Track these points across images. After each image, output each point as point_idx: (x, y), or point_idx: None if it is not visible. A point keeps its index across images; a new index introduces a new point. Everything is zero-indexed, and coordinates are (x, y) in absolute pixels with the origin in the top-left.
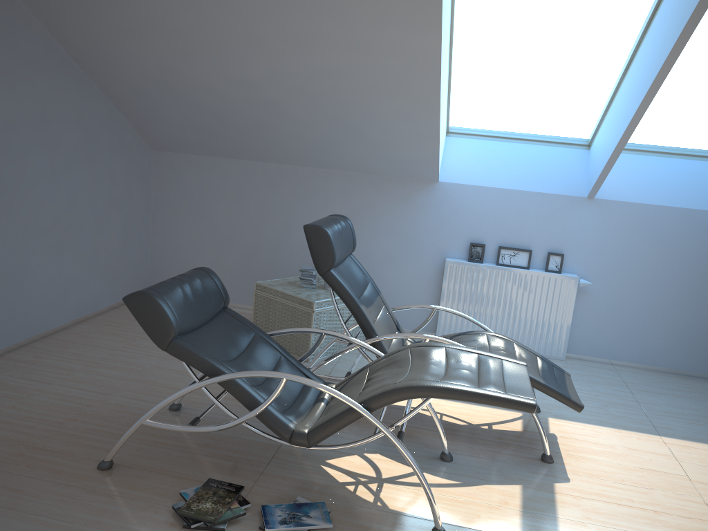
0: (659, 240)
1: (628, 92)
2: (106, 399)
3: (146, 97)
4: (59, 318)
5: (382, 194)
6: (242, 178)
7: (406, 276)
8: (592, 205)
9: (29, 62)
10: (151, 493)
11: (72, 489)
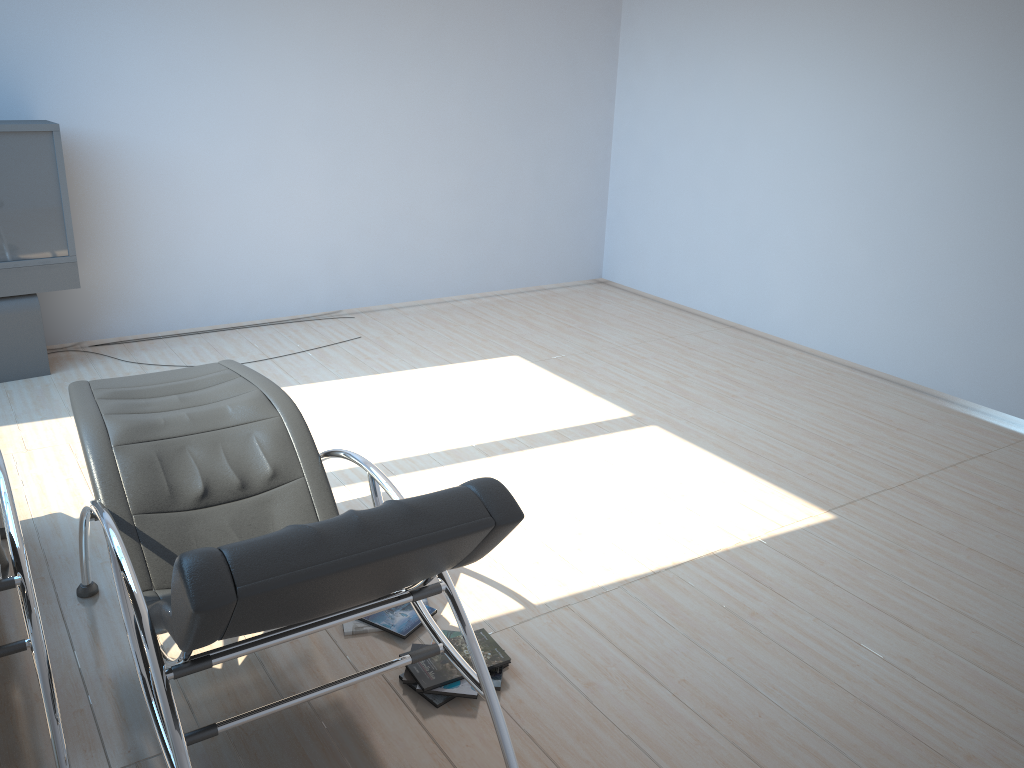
0: None
1: None
2: None
3: None
4: None
5: None
6: None
7: None
8: None
9: None
10: None
11: None
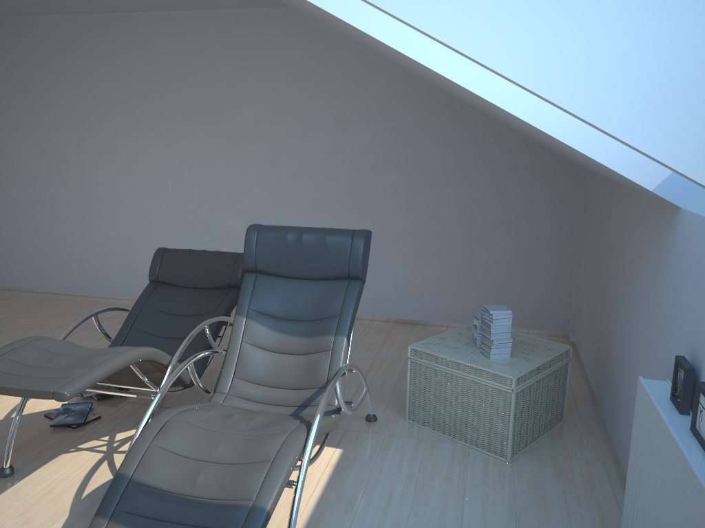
0: None
1: None
2: None
3: (484, 114)
4: (415, 313)
5: (647, 232)
6: (602, 204)
7: None
8: None
9: (385, 101)
10: None
11: None
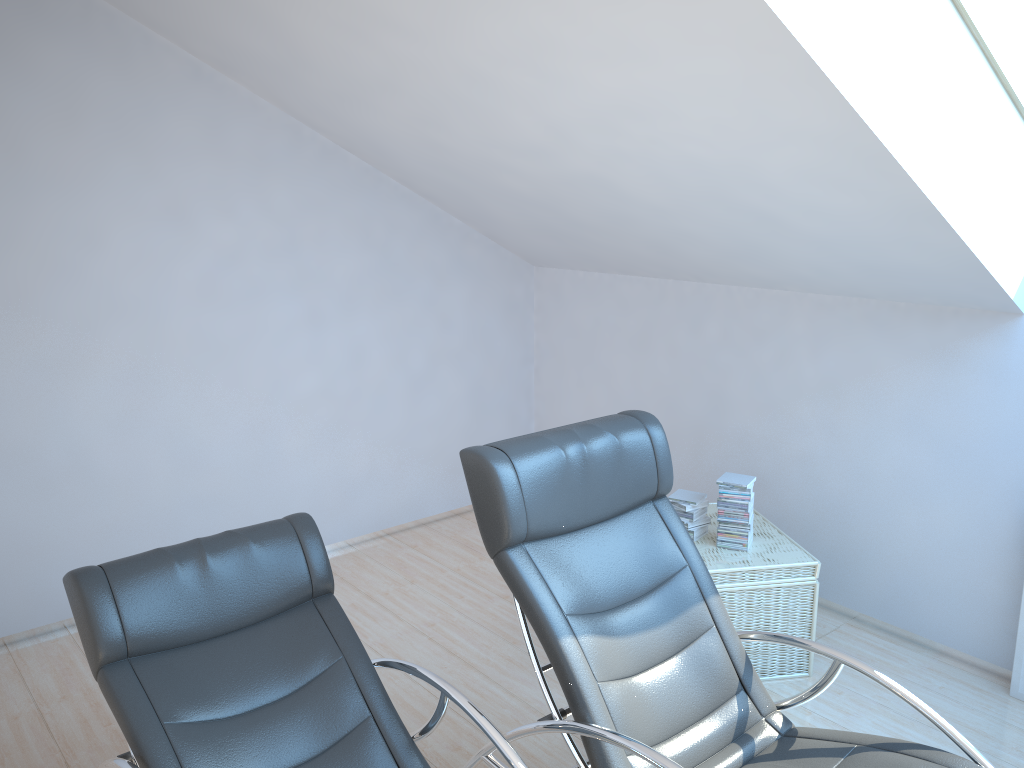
0: None
1: None
2: None
3: (455, 191)
4: (340, 529)
5: (891, 343)
6: (647, 310)
7: (947, 530)
8: None
9: (257, 167)
10: None
11: None
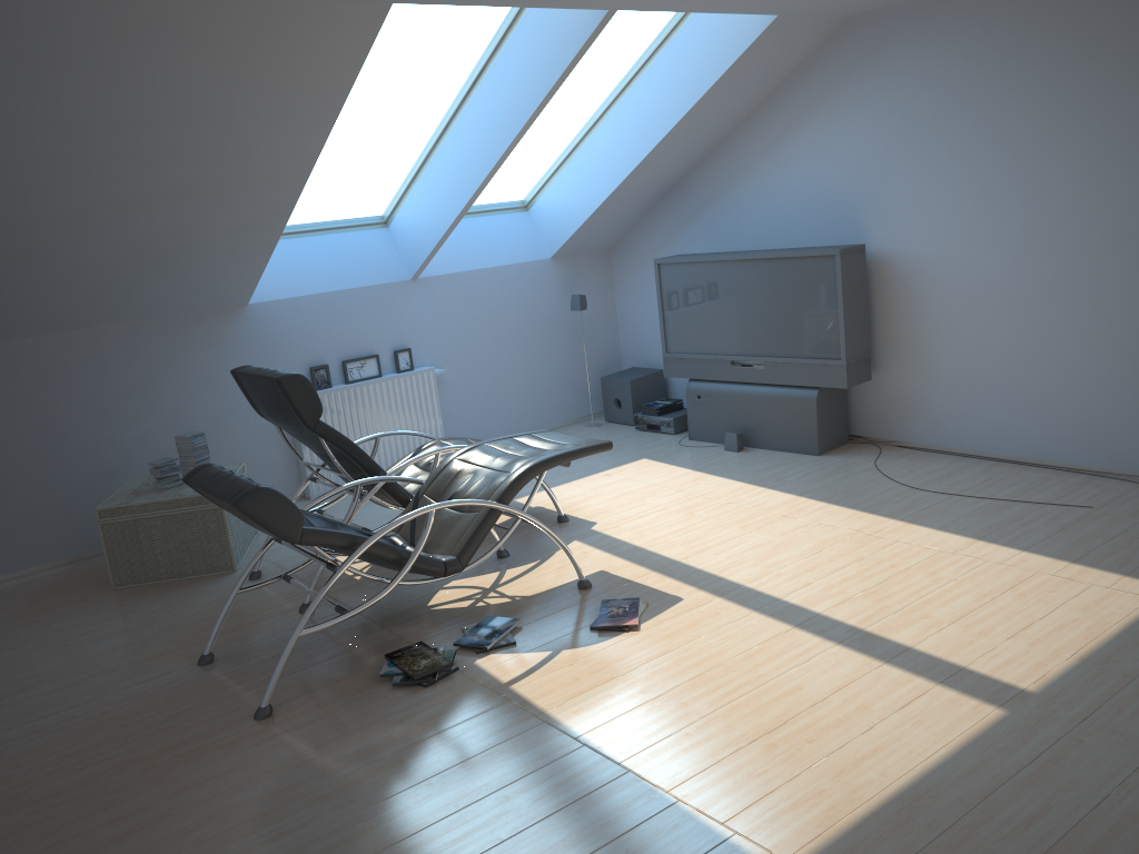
0: (487, 305)
1: (455, 160)
2: (107, 701)
3: None
4: None
5: (181, 341)
6: None
7: (245, 437)
8: (418, 286)
9: None
10: (350, 695)
11: (279, 737)
